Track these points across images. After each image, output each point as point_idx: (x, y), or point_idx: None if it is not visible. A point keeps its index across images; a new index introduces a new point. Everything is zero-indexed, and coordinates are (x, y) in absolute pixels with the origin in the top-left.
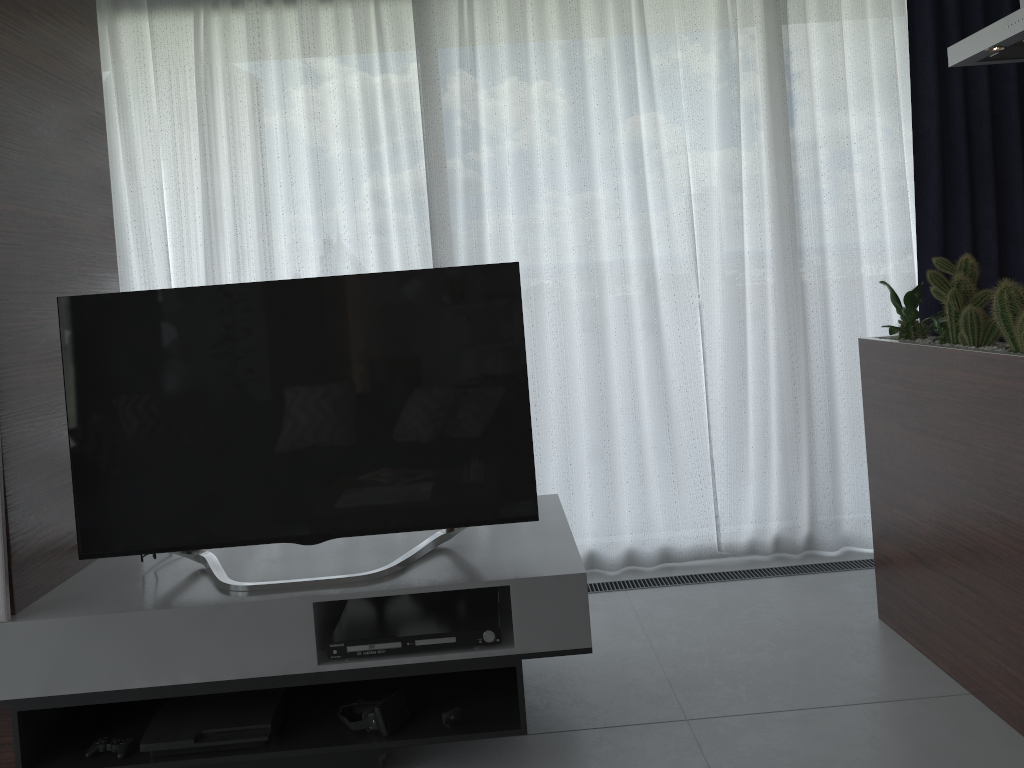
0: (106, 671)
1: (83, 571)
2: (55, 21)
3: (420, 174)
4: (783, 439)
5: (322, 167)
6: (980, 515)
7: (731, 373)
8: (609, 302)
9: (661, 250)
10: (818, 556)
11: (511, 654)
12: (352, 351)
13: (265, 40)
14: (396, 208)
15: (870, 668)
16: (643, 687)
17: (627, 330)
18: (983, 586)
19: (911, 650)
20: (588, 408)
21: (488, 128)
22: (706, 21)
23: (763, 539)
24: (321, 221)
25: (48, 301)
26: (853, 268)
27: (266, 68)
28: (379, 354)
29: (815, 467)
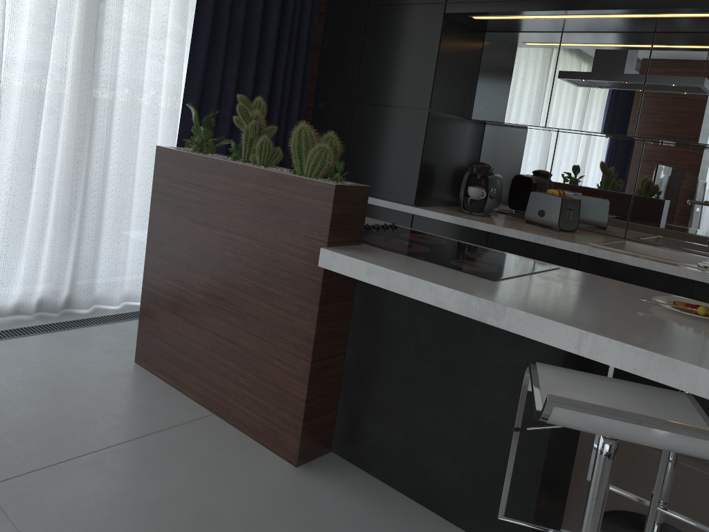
0: None
1: None
2: None
3: None
4: (59, 219)
5: None
6: (249, 289)
7: (22, 157)
8: None
9: None
10: (74, 314)
11: None
12: None
13: None
14: None
15: (139, 405)
16: None
17: None
18: (241, 339)
19: (165, 385)
20: None
21: None
22: None
23: (29, 302)
24: None
25: None
26: (139, 89)
27: None
28: None
29: (82, 243)
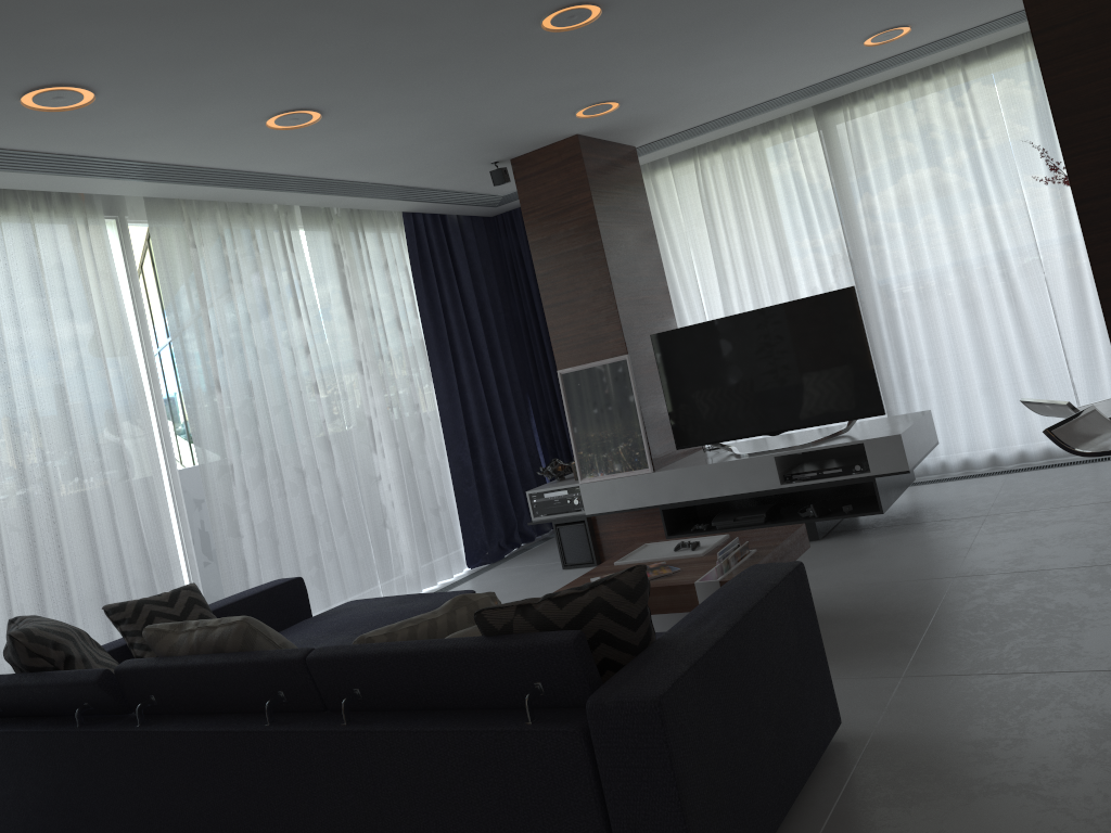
0: (693, 491)
1: (680, 460)
2: (629, 205)
3: (838, 227)
4: None
5: (778, 235)
6: None
7: (1078, 322)
8: (979, 286)
9: (1010, 246)
10: None
11: (869, 475)
12: (779, 341)
13: (734, 167)
14: (826, 250)
15: None
16: (975, 507)
17: (993, 303)
18: None
19: None
20: (975, 359)
21: (876, 189)
22: (1019, 83)
23: None
24: (782, 267)
25: (646, 337)
26: None
27: (737, 183)
28: (792, 341)
29: None
